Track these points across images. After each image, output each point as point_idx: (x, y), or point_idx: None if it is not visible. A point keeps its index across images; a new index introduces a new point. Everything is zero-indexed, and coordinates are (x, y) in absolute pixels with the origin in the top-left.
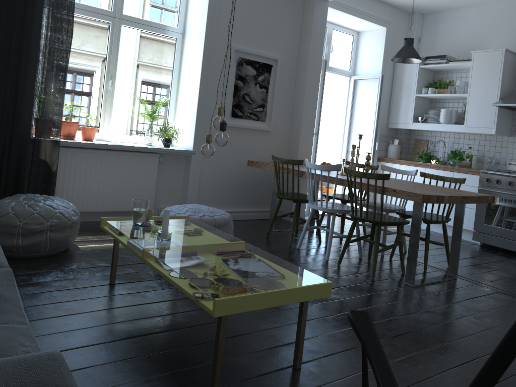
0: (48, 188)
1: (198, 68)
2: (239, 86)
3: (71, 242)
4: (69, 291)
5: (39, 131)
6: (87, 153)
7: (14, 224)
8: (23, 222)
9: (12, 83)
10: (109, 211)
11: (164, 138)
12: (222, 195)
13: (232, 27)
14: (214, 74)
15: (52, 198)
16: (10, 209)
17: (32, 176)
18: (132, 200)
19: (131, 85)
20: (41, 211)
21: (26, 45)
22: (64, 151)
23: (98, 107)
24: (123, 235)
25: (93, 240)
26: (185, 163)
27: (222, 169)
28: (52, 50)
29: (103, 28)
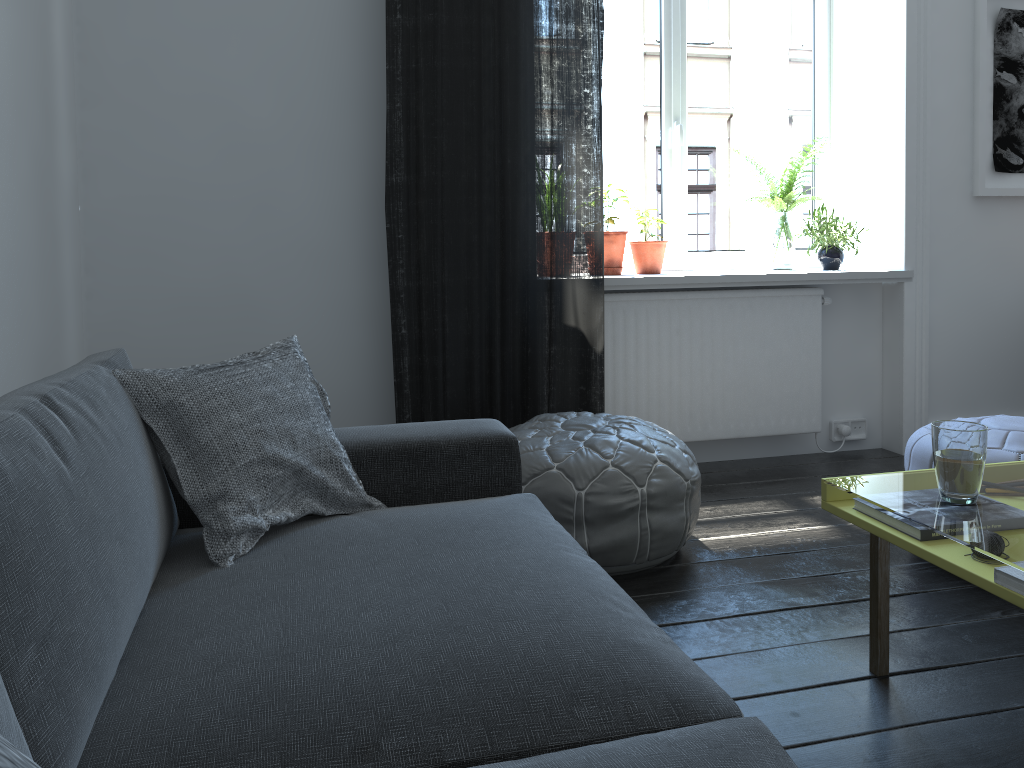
0: (591, 393)
1: (895, 57)
2: (1005, 87)
3: (690, 533)
4: (777, 700)
5: (556, 262)
6: (659, 302)
7: (566, 495)
8: (587, 489)
9: (492, 155)
10: (721, 438)
11: (825, 248)
12: (991, 381)
13: None
14: (939, 66)
15: (628, 421)
16: (548, 456)
17: (553, 368)
18: (769, 409)
19: (721, 130)
20: (621, 458)
21: (511, 63)
22: (608, 303)
23: (654, 192)
24: (932, 539)
25: (721, 518)
26: (883, 306)
27: (983, 313)
28: (565, 64)
29: (647, 5)
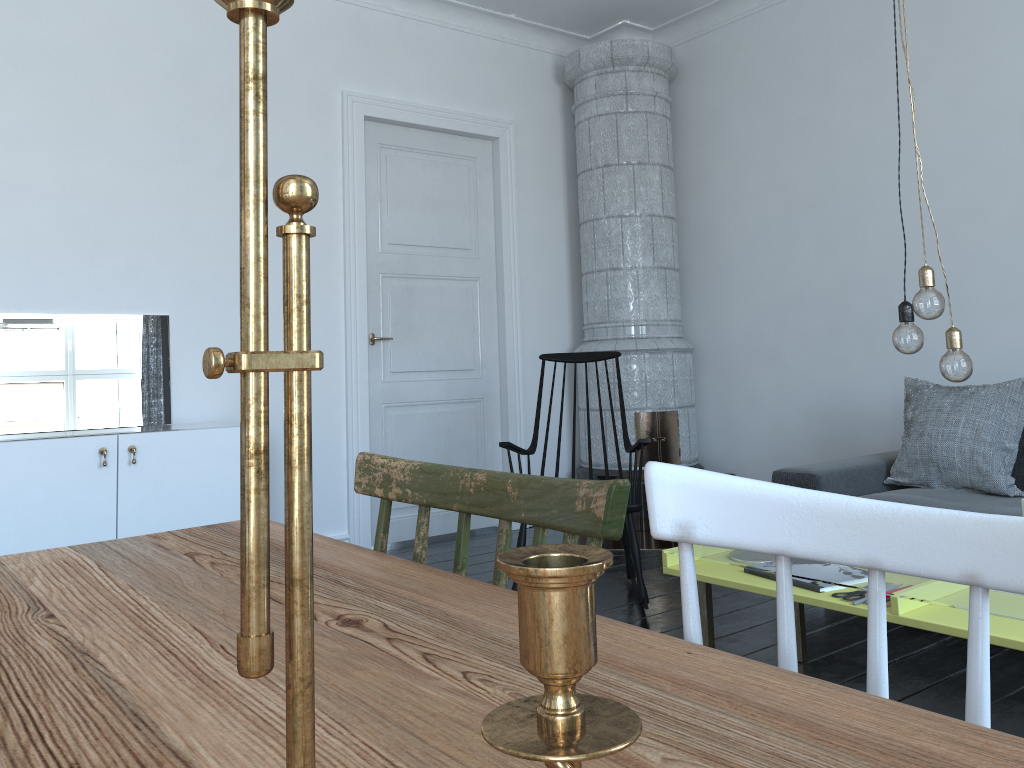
0: None
1: None
2: None
3: None
4: None
5: None
6: None
7: None
8: None
9: None
10: None
11: None
12: None
13: (898, 108)
14: None
15: None
16: None
17: None
18: None
19: None
20: None
21: None
22: None
23: None
24: None
25: None
26: None
27: None
28: None
29: None
